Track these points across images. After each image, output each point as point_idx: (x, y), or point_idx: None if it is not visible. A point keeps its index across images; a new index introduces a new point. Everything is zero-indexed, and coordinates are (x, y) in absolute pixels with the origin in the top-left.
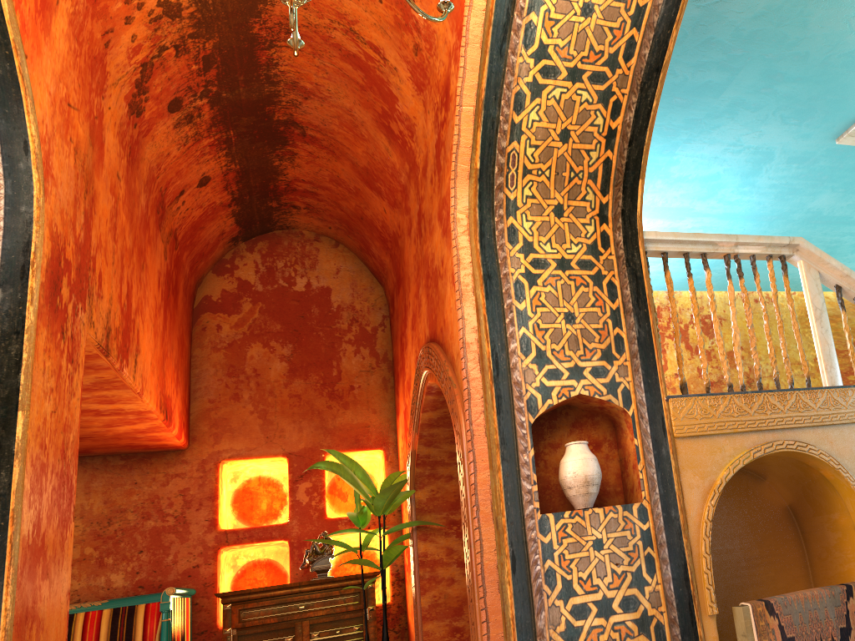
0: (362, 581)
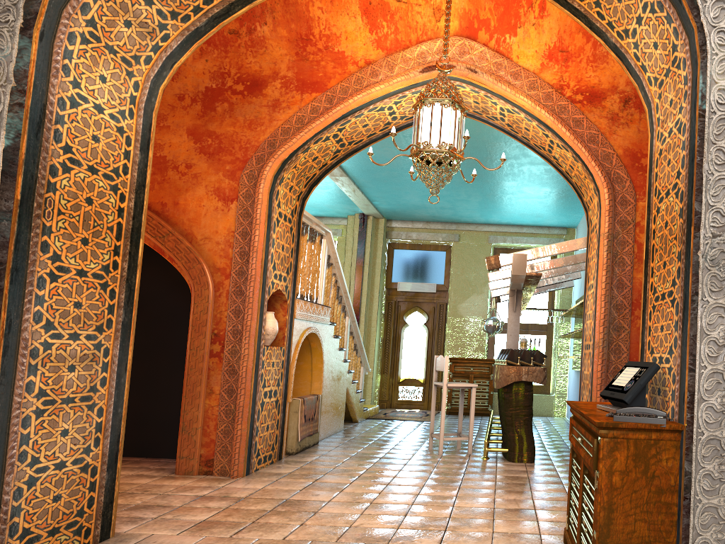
0: None
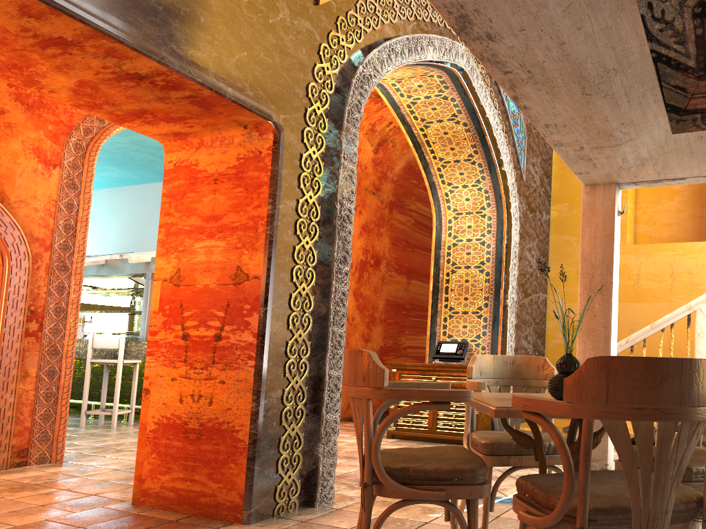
0: None
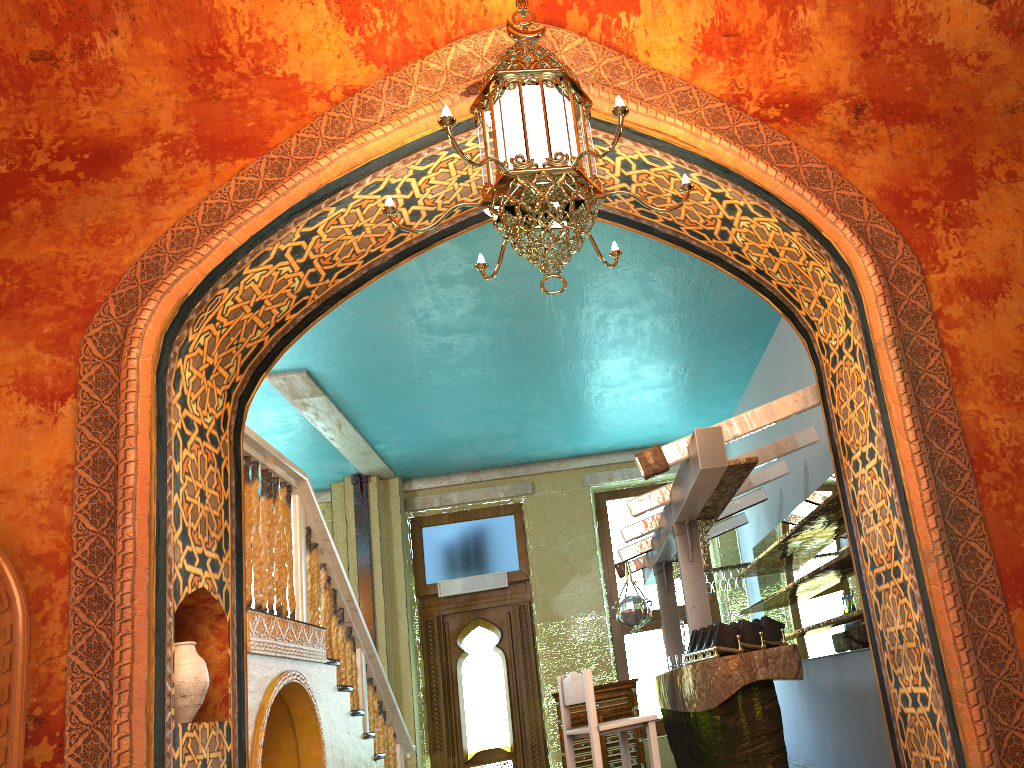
0: None
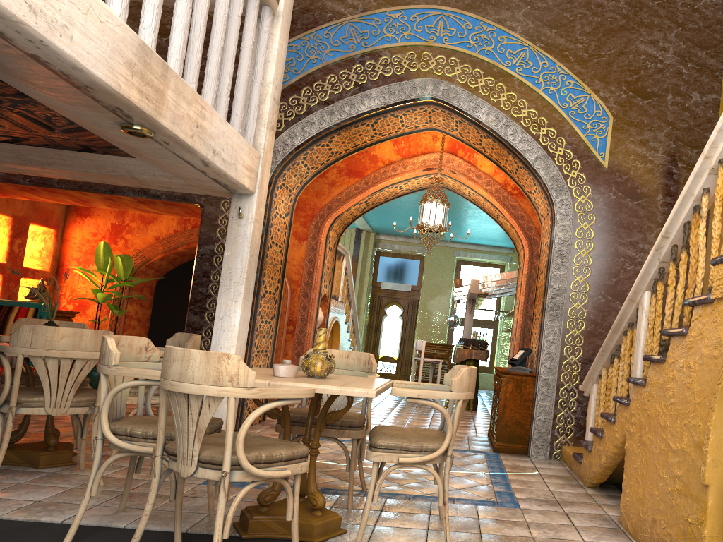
0: (100, 318)
